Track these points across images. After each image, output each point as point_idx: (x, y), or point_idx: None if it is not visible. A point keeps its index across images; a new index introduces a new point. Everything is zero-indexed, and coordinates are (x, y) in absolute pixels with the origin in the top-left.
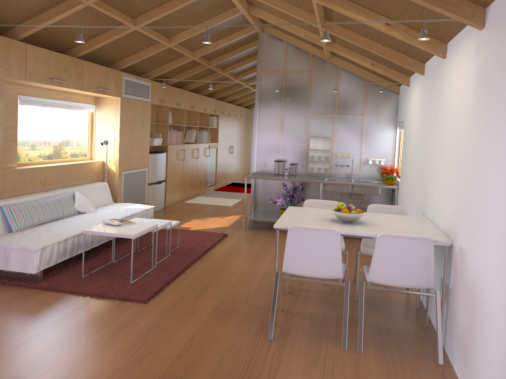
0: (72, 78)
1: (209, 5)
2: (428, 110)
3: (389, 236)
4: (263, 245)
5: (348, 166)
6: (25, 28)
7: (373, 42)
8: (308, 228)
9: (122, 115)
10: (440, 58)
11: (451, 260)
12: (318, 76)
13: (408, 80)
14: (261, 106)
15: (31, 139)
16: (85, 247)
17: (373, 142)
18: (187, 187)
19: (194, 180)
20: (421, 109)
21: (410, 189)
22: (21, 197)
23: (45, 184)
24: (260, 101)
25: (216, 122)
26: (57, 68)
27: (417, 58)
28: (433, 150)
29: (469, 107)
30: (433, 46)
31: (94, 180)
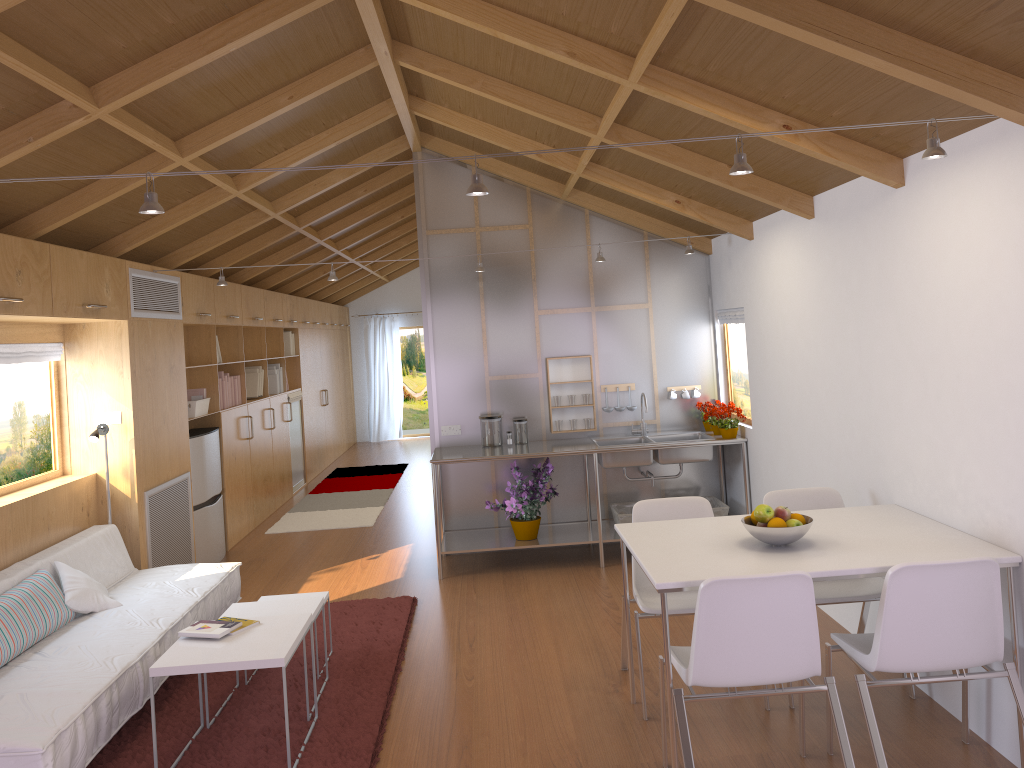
0: (32, 290)
1: (335, 102)
2: (847, 287)
3: (914, 568)
4: (510, 609)
5: (632, 409)
6: None
7: (710, 161)
8: (746, 580)
9: (134, 361)
10: (879, 187)
11: None
12: (549, 231)
13: (749, 227)
14: (436, 304)
15: None
16: (134, 706)
17: (673, 355)
18: (261, 498)
19: (272, 479)
20: (815, 286)
21: (802, 444)
22: None
23: None
24: (432, 295)
25: (293, 344)
26: (1, 270)
27: (802, 187)
28: (890, 368)
29: None
30: (878, 165)
31: (81, 525)
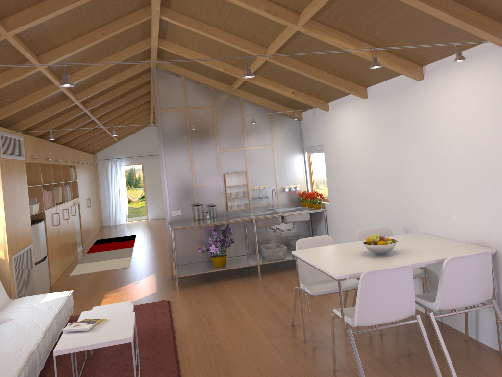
0: None
1: (121, 38)
2: (388, 130)
3: (456, 258)
4: (221, 302)
5: (267, 197)
6: None
7: (319, 70)
8: (383, 270)
9: (3, 182)
10: (408, 81)
11: (497, 268)
12: (223, 109)
13: (327, 105)
14: (166, 148)
15: None
16: (35, 375)
17: (285, 170)
18: (64, 257)
19: (68, 247)
20: (368, 131)
21: (360, 208)
22: None
23: None
24: (164, 143)
25: (73, 174)
26: None
27: (363, 83)
28: (415, 167)
29: (501, 121)
30: (411, 69)
31: None
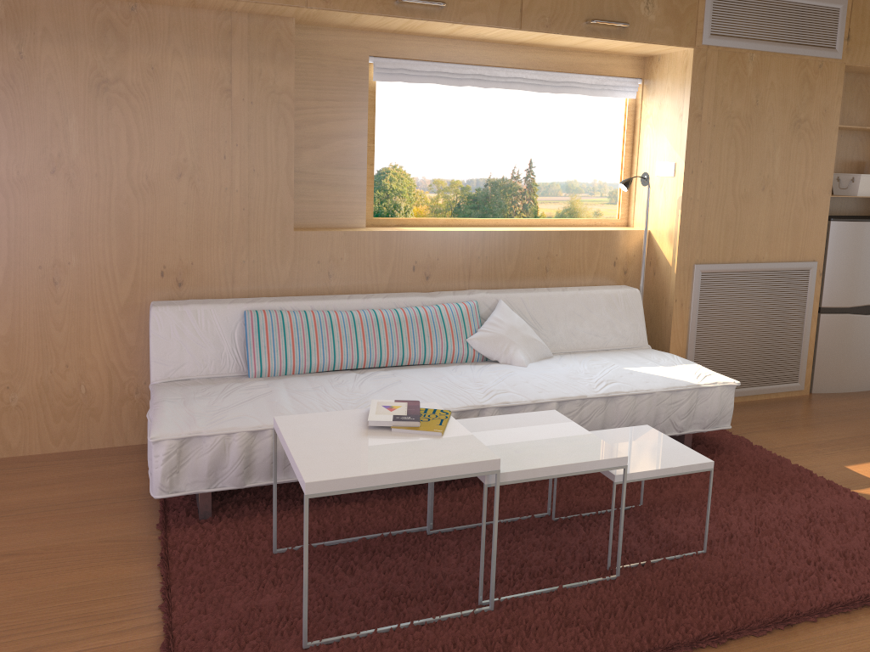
0: None
1: None
2: None
3: None
4: None
5: None
6: None
7: None
8: None
9: (699, 101)
10: None
11: None
12: None
13: None
14: None
15: (610, 182)
16: None
17: None
18: None
19: None
20: None
21: None
22: (333, 297)
23: (429, 274)
24: None
25: None
26: None
27: None
28: None
29: None
30: None
31: (609, 280)
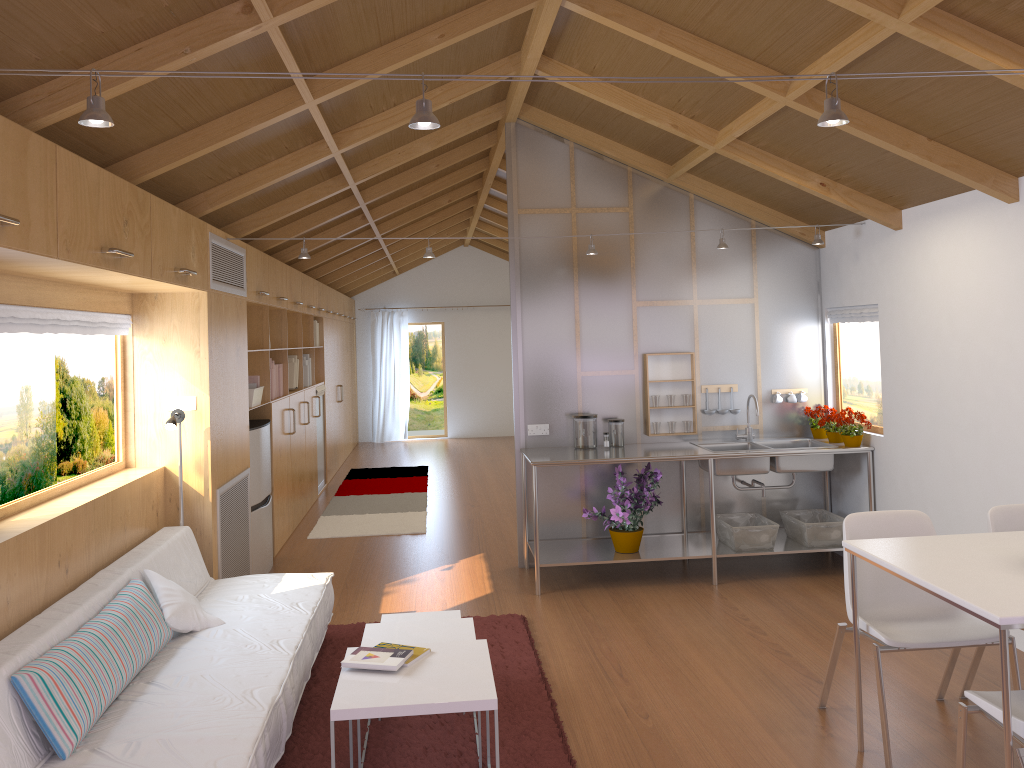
0: (136, 246)
1: (465, 51)
2: None
3: None
4: (640, 632)
5: (736, 412)
6: (61, 98)
7: (908, 133)
8: None
9: (211, 338)
10: None
11: None
12: (651, 216)
13: (898, 216)
14: (526, 291)
15: None
16: (278, 751)
17: (779, 355)
18: (297, 499)
19: (304, 479)
20: (1015, 278)
21: (975, 455)
22: (38, 625)
23: (67, 566)
24: (522, 280)
25: (317, 334)
26: (111, 217)
27: (1012, 165)
28: None
29: None
30: None
31: (151, 526)
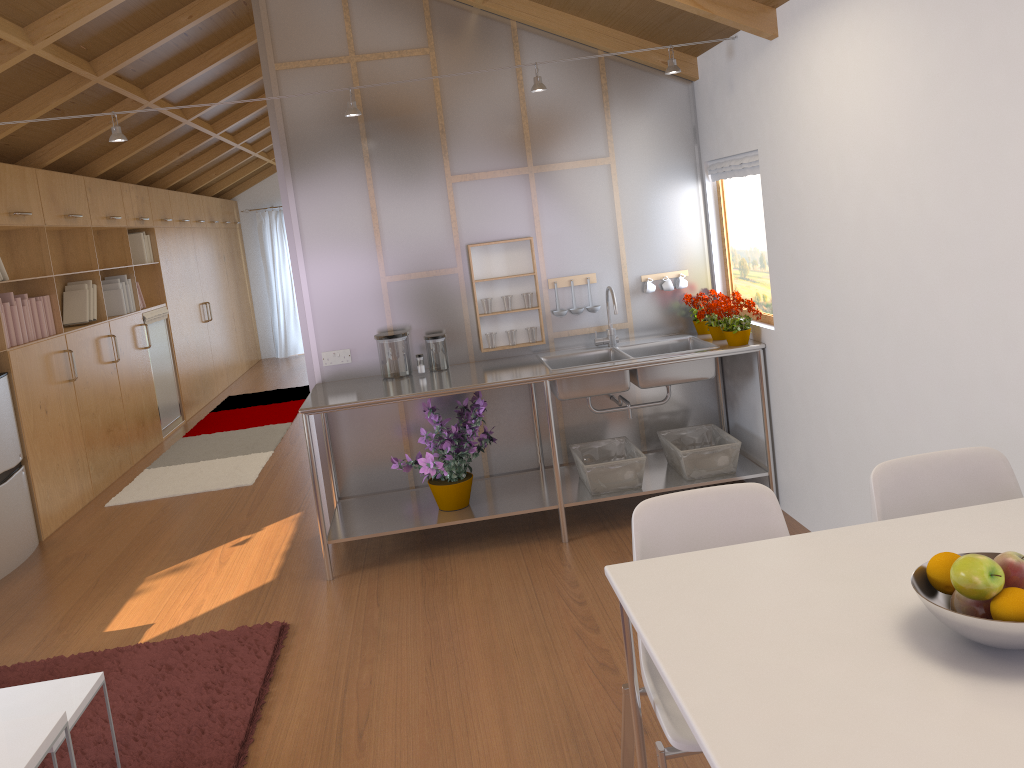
0: None
1: None
2: (1011, 73)
3: None
4: (429, 641)
5: (595, 310)
6: None
7: None
8: None
9: None
10: None
11: None
12: (460, 57)
13: (771, 18)
14: (300, 175)
15: None
16: None
17: (648, 230)
18: (104, 456)
19: (122, 427)
20: (922, 87)
21: (879, 357)
22: None
23: None
24: (292, 162)
25: (149, 248)
26: None
27: None
28: None
29: None
30: None
31: None
